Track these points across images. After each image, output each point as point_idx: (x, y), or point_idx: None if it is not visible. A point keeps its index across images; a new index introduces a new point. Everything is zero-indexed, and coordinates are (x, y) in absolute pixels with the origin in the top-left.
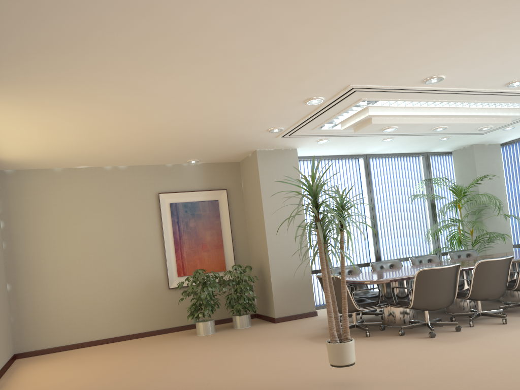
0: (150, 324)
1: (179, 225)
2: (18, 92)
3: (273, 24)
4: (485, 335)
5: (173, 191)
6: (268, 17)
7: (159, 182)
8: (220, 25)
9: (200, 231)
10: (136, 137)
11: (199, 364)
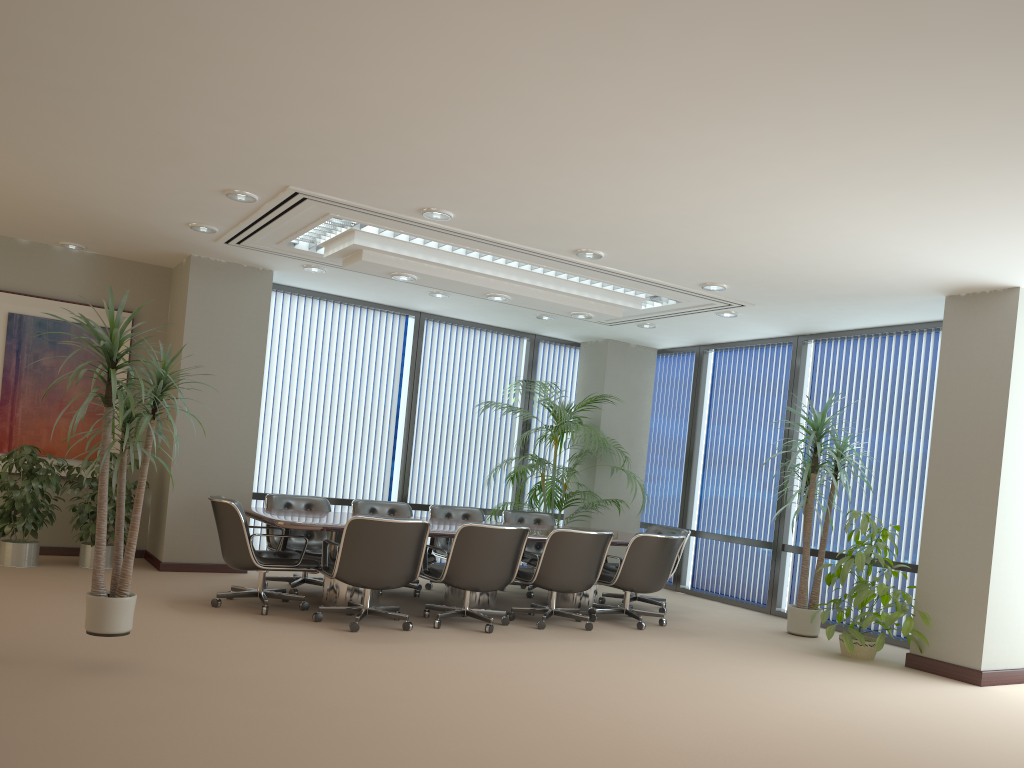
0: None
1: (19, 358)
2: None
3: (65, 56)
4: (430, 642)
5: (23, 291)
6: (47, 44)
7: None
8: None
9: (61, 378)
10: None
11: None
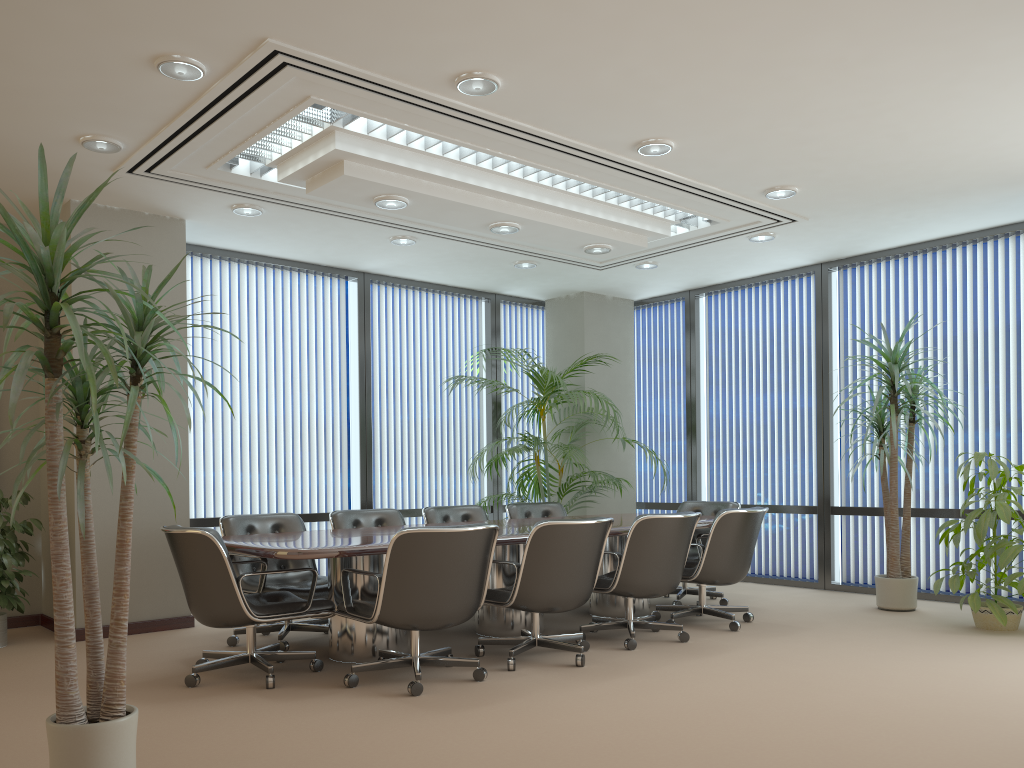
0: None
1: None
2: None
3: None
4: (530, 694)
5: None
6: None
7: None
8: None
9: None
10: None
11: None
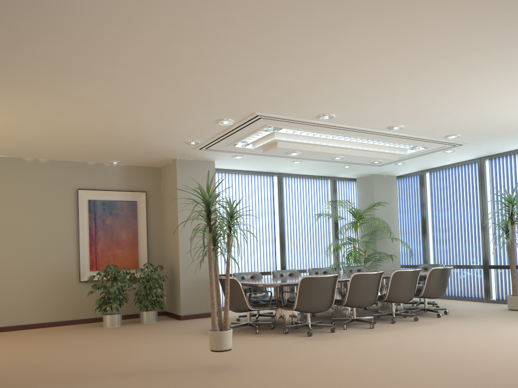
0: (58, 314)
1: (95, 222)
2: None
3: (181, 57)
4: (352, 336)
5: (93, 188)
6: (176, 51)
7: (79, 178)
8: (135, 52)
9: (116, 229)
10: (57, 134)
11: (98, 350)
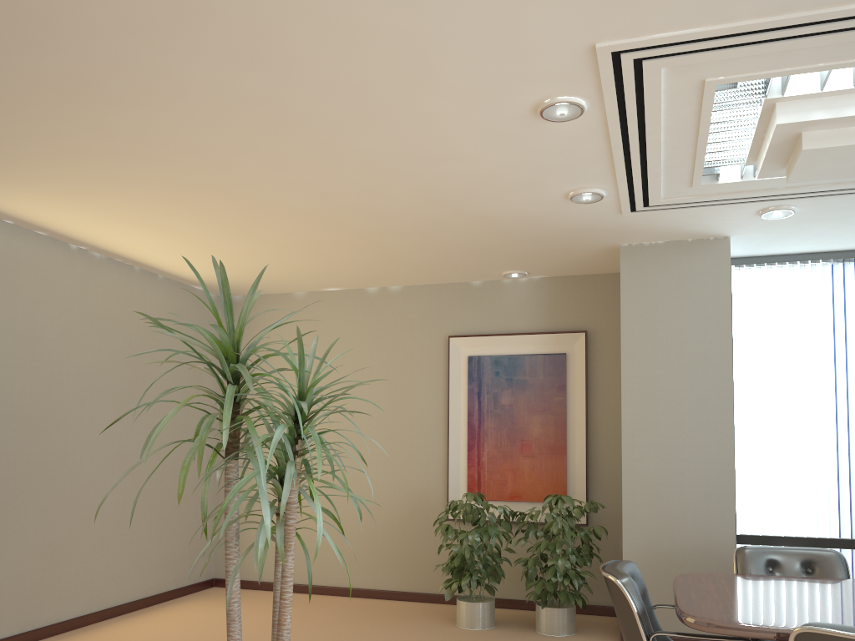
0: (410, 578)
1: (479, 400)
2: (5, 174)
3: None
4: None
5: (480, 333)
6: None
7: (454, 315)
8: None
9: (520, 415)
10: (319, 234)
11: None
